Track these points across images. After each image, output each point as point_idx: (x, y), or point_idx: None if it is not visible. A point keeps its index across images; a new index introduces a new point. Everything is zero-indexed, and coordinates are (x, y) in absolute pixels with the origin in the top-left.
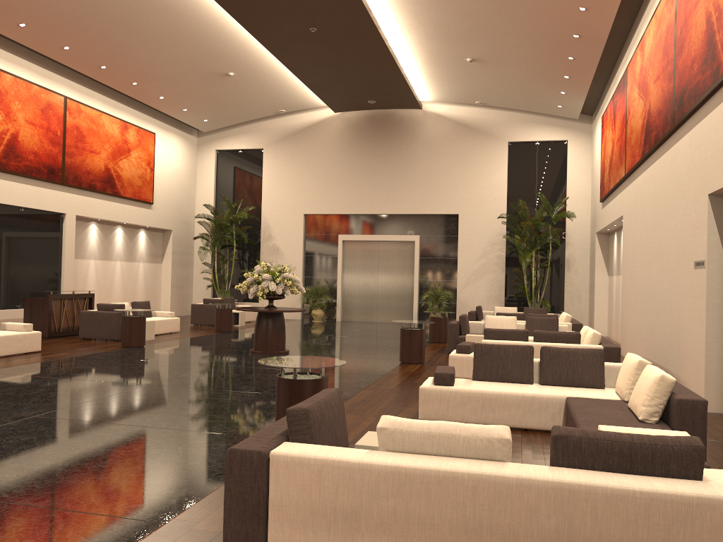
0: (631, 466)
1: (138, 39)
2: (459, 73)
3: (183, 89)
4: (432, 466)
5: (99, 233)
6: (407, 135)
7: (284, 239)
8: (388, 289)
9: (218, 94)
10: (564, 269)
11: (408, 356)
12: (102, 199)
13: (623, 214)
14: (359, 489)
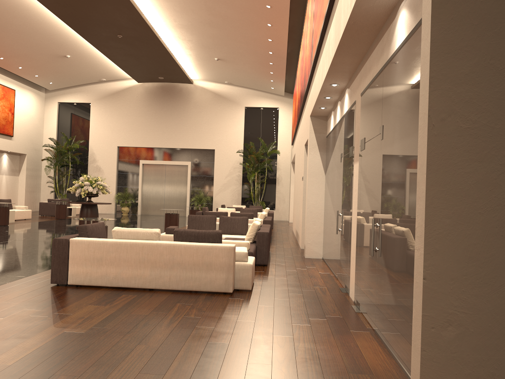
0: (198, 240)
1: (5, 33)
2: (212, 65)
3: (35, 63)
4: (129, 241)
5: None
6: (184, 99)
7: (104, 162)
8: (171, 195)
9: (59, 68)
10: (276, 183)
11: None
12: None
13: (295, 152)
14: (102, 250)
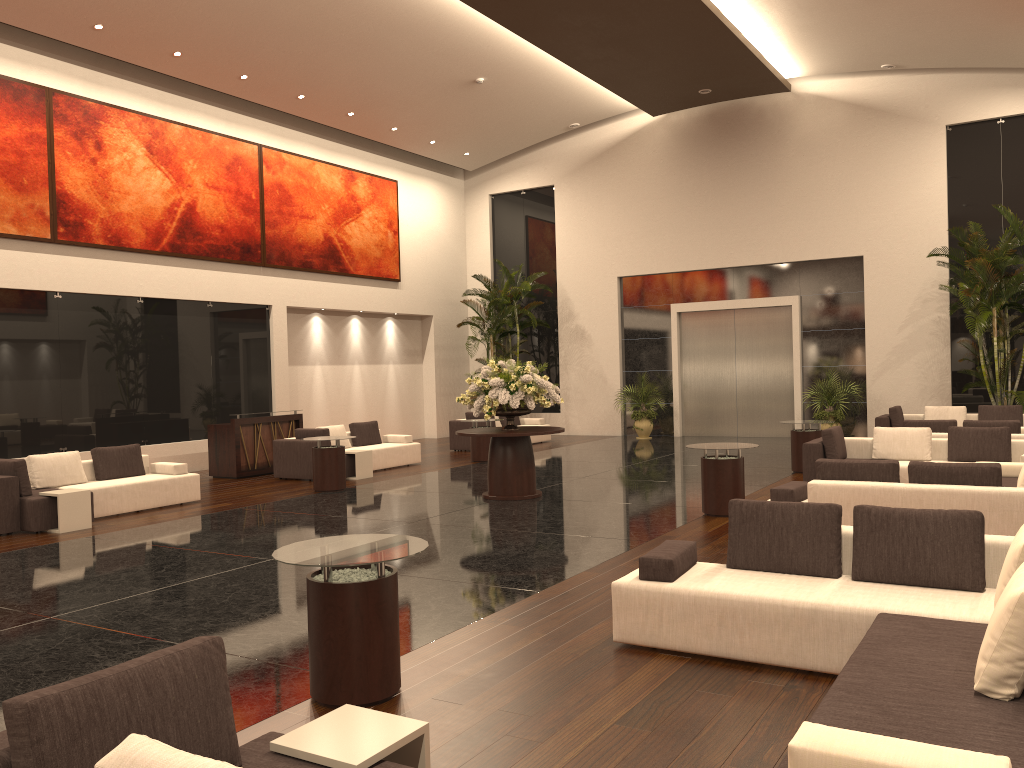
0: None
1: (333, 50)
2: (836, 22)
3: (420, 113)
4: None
5: (326, 328)
6: (770, 137)
7: (590, 317)
8: (753, 384)
9: (472, 113)
10: None
11: (713, 504)
12: (323, 281)
13: None
14: None
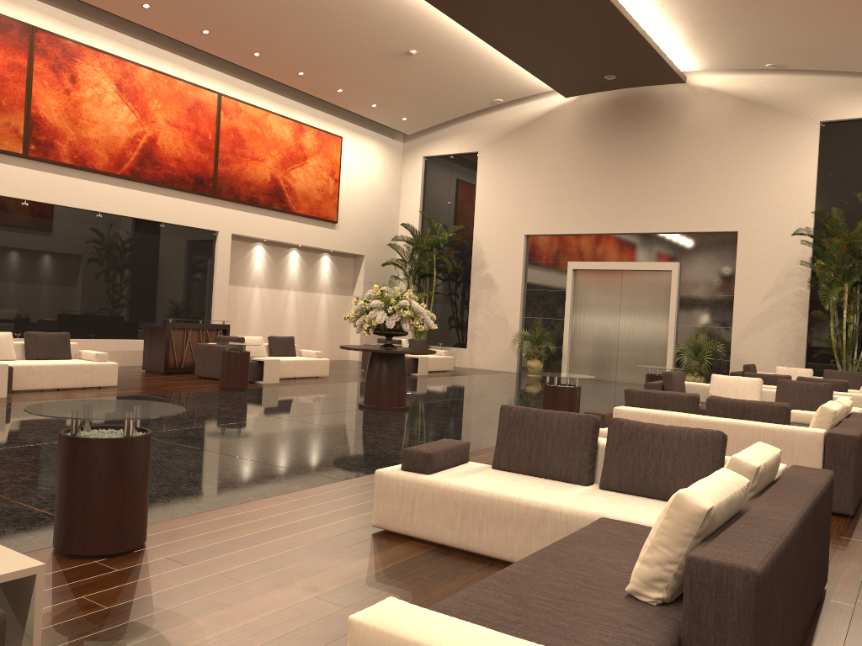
0: None
1: (282, 13)
2: (724, 19)
3: (361, 78)
4: None
5: (267, 256)
6: (665, 123)
7: (499, 268)
8: (633, 337)
9: (408, 82)
10: None
11: None
12: (267, 215)
13: None
14: None
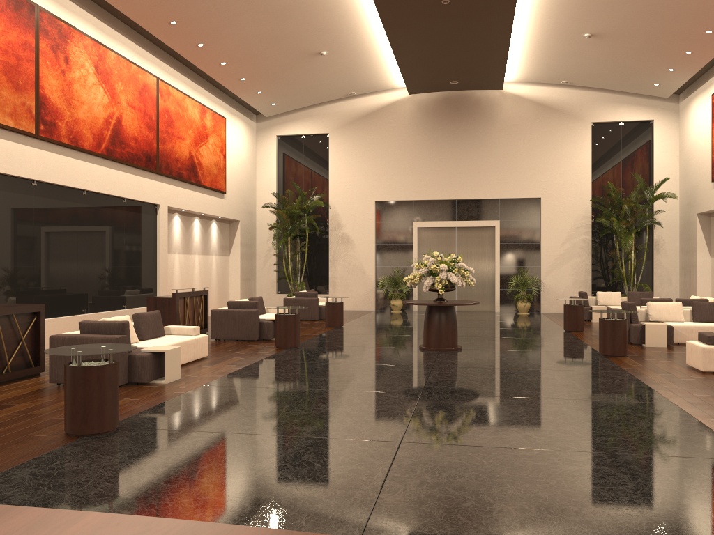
0: None
1: (249, 13)
2: (564, 50)
3: (267, 70)
4: None
5: (181, 225)
6: (483, 117)
7: (354, 228)
8: None
9: (299, 76)
10: (652, 251)
11: (614, 349)
12: (187, 188)
13: None
14: None
